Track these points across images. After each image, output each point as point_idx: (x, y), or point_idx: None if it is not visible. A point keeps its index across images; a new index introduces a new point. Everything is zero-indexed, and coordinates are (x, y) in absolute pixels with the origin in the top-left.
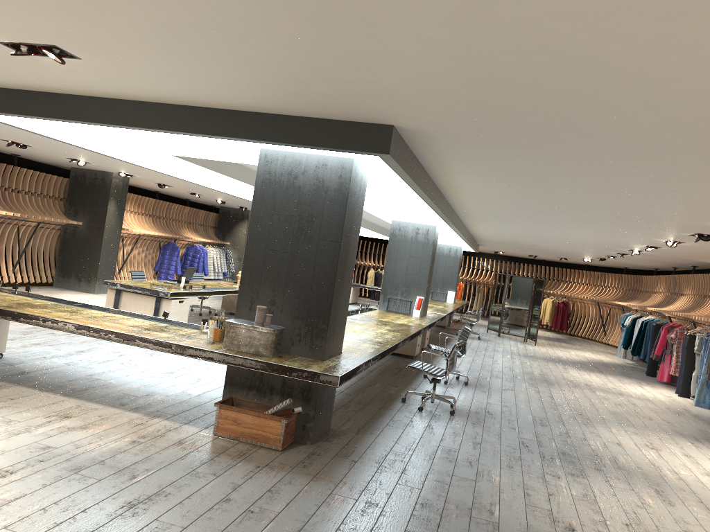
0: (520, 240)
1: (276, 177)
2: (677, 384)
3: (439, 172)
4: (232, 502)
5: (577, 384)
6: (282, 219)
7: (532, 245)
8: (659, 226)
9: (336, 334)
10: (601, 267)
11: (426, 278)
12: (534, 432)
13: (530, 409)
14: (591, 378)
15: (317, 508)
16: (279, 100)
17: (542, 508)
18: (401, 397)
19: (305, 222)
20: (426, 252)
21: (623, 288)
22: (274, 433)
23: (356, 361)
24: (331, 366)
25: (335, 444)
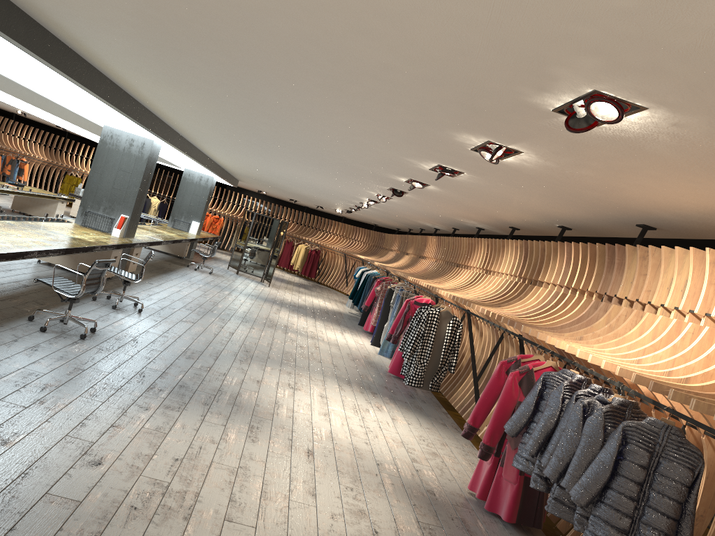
0: (265, 178)
1: None
2: (374, 333)
3: (92, 58)
4: None
5: (276, 325)
6: None
7: (281, 186)
8: (355, 173)
9: None
10: (360, 222)
11: (134, 196)
12: (170, 364)
13: (192, 342)
14: (297, 321)
15: None
16: None
17: (85, 440)
18: (34, 316)
19: None
20: (139, 168)
21: (370, 244)
22: None
23: None
24: None
25: None
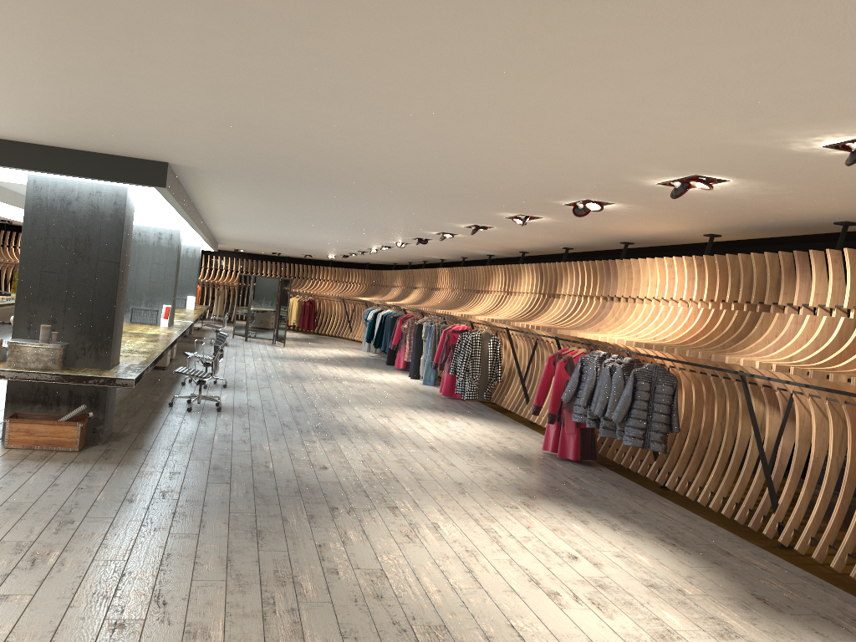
0: (265, 240)
1: (48, 203)
2: (410, 368)
3: (197, 190)
4: (61, 485)
5: (326, 377)
6: (58, 243)
7: (277, 244)
8: (387, 232)
9: (117, 345)
10: (346, 262)
11: (172, 286)
12: (292, 416)
13: (287, 400)
14: (338, 371)
15: (133, 480)
16: (63, 140)
17: (304, 460)
18: (167, 403)
19: (82, 245)
20: (171, 258)
21: (366, 283)
22: (70, 437)
23: (138, 367)
24: (120, 373)
25: (124, 442)
